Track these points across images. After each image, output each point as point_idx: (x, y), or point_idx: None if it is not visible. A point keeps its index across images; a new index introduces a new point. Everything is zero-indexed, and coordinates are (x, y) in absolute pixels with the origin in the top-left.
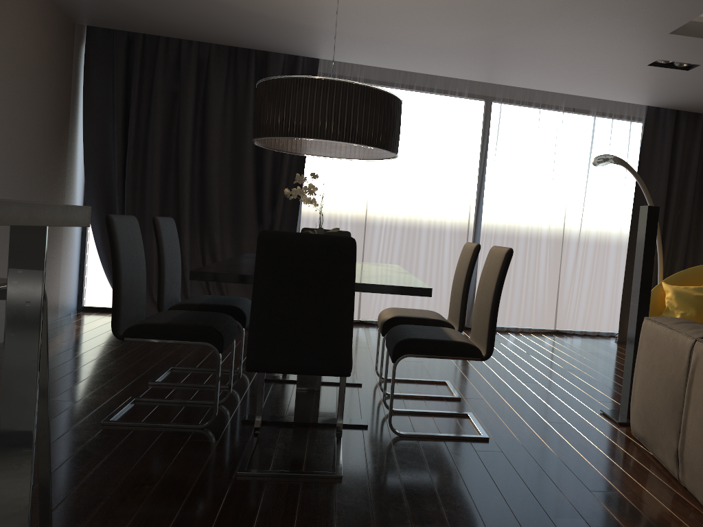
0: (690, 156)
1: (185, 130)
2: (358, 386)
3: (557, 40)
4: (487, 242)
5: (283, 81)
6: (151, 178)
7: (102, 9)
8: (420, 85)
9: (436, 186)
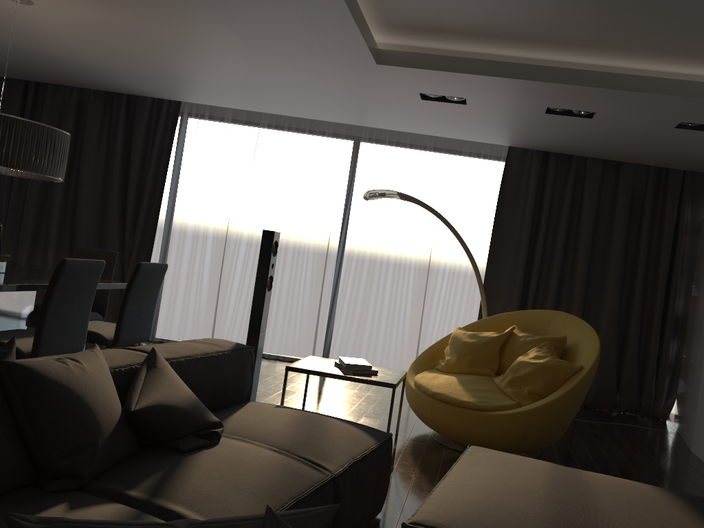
0: (563, 199)
1: None
2: None
3: (304, 74)
4: (345, 279)
5: None
6: (27, 202)
7: None
8: (284, 125)
9: (297, 222)
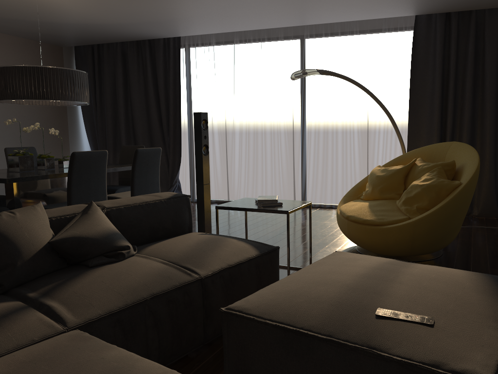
0: (467, 50)
1: (118, 94)
2: None
3: None
4: (309, 143)
5: None
6: (106, 123)
7: (52, 38)
8: (249, 38)
9: (269, 107)
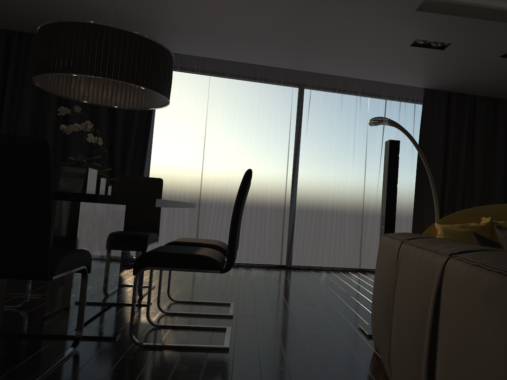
0: (462, 127)
1: (49, 106)
2: (145, 307)
3: (331, 22)
4: (302, 197)
5: (49, 26)
6: None
7: None
8: (245, 74)
9: (259, 153)
